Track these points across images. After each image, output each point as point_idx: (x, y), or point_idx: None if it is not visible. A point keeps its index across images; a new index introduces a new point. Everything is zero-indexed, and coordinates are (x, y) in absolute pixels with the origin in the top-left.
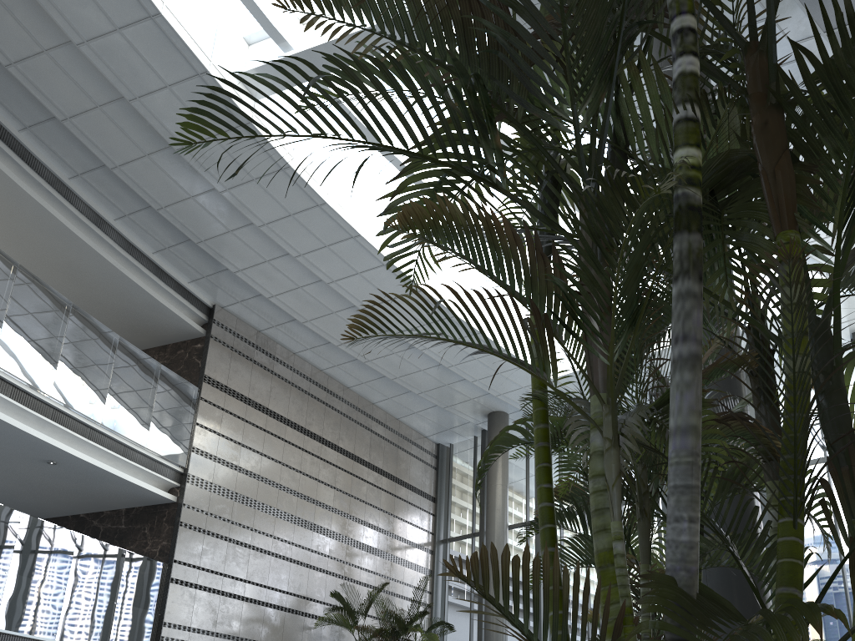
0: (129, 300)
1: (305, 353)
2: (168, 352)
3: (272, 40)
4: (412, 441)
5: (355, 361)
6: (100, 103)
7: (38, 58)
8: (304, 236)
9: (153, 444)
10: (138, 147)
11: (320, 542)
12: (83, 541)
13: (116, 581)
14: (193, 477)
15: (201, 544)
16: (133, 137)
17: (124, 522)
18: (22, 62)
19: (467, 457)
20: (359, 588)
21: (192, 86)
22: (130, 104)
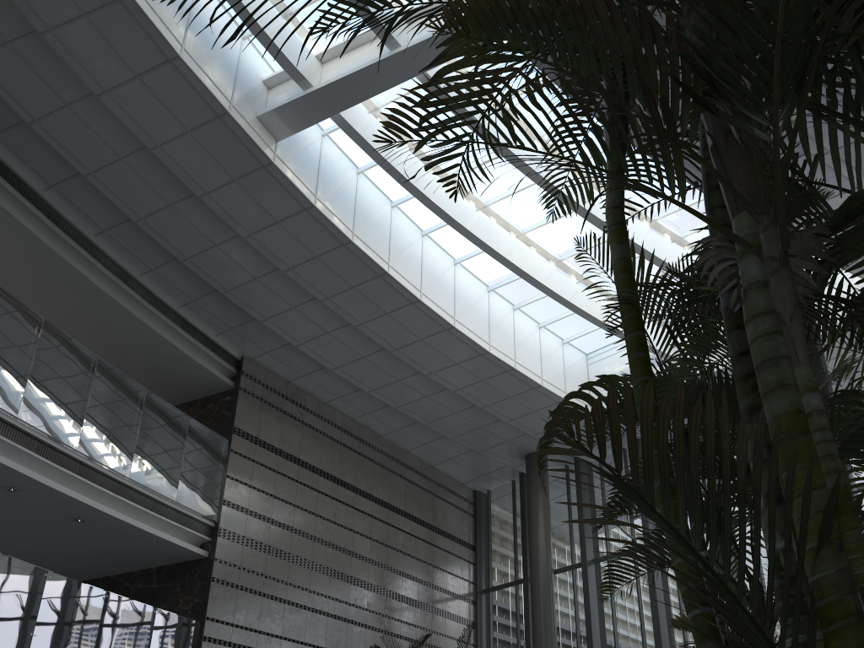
0: (157, 355)
1: (335, 402)
2: (197, 407)
3: (292, 81)
4: (448, 489)
5: (386, 408)
6: (123, 155)
7: (61, 113)
8: (330, 278)
9: (182, 498)
10: (161, 197)
11: (357, 595)
12: (112, 599)
13: (146, 640)
14: (224, 531)
15: (234, 600)
16: (156, 187)
17: (155, 580)
18: (46, 118)
19: (506, 503)
20: (400, 642)
21: (213, 129)
22: (152, 154)
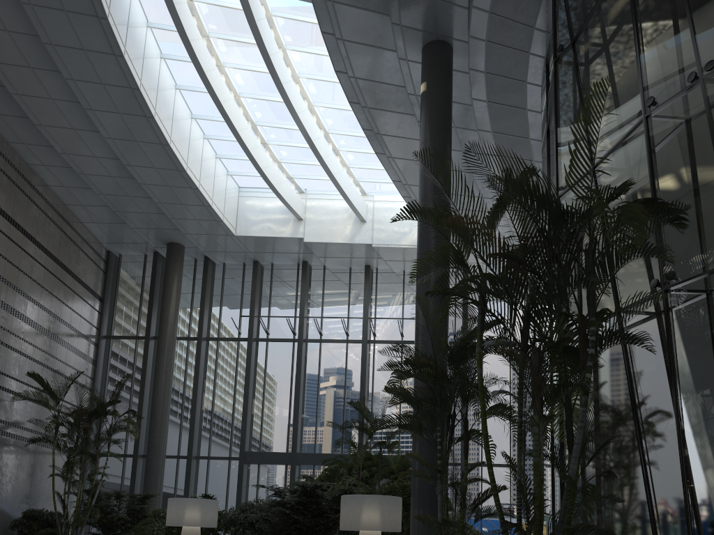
0: None
1: (18, 145)
2: None
3: None
4: (90, 245)
5: (67, 168)
6: None
7: None
8: (85, 68)
9: None
10: None
11: (17, 326)
12: None
13: None
14: None
15: None
16: None
17: None
18: None
19: (136, 271)
20: (43, 369)
21: None
22: None
